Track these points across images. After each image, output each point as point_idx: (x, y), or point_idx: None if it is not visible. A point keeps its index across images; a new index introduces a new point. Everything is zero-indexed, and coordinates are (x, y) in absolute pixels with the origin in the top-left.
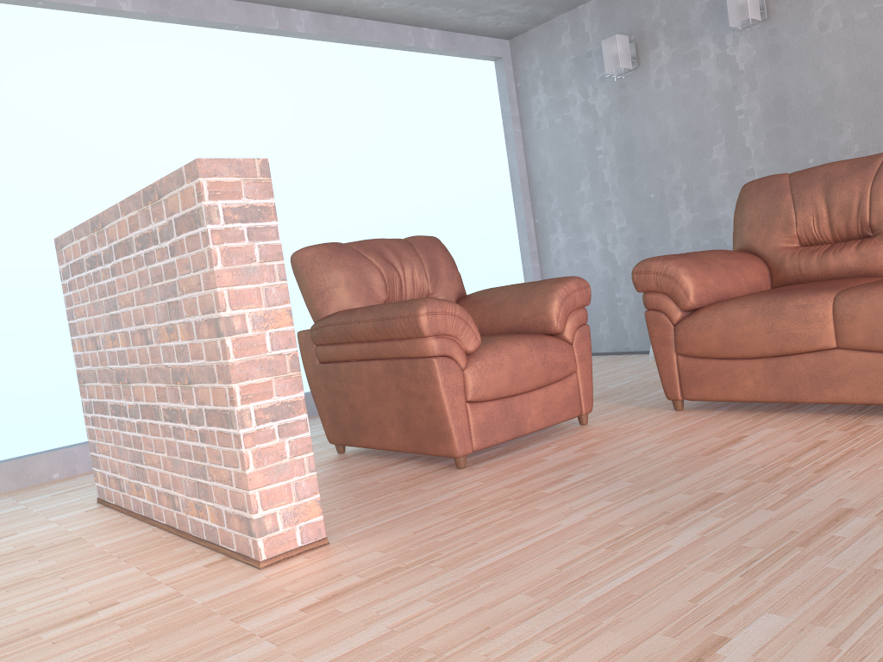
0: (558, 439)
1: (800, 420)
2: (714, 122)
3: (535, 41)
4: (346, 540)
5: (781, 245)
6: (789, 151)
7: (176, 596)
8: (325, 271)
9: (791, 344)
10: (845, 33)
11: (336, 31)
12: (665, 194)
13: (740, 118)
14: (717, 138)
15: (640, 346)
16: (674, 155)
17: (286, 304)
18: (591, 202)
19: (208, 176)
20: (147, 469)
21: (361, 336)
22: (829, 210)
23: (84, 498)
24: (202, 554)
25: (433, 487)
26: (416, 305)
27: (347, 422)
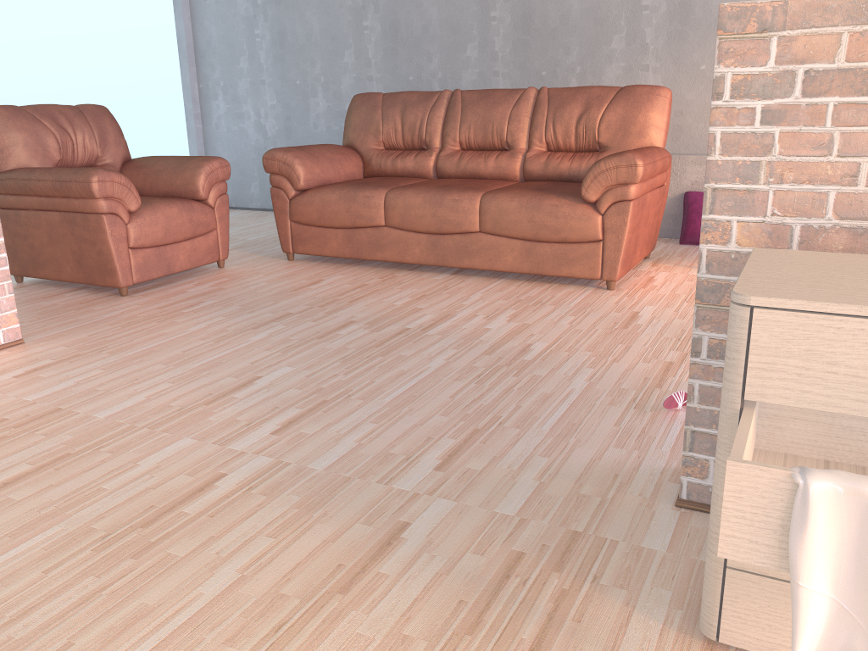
0: (200, 277)
1: (361, 270)
2: (347, 32)
3: None
4: (37, 340)
5: (372, 146)
6: (397, 67)
7: None
8: (4, 132)
9: (359, 221)
10: None
11: None
12: (308, 83)
13: (366, 33)
14: (349, 45)
15: None
16: (317, 52)
17: None
18: (248, 78)
19: None
20: None
21: (41, 192)
22: (402, 127)
23: None
24: None
25: (102, 308)
26: (90, 174)
27: (27, 258)
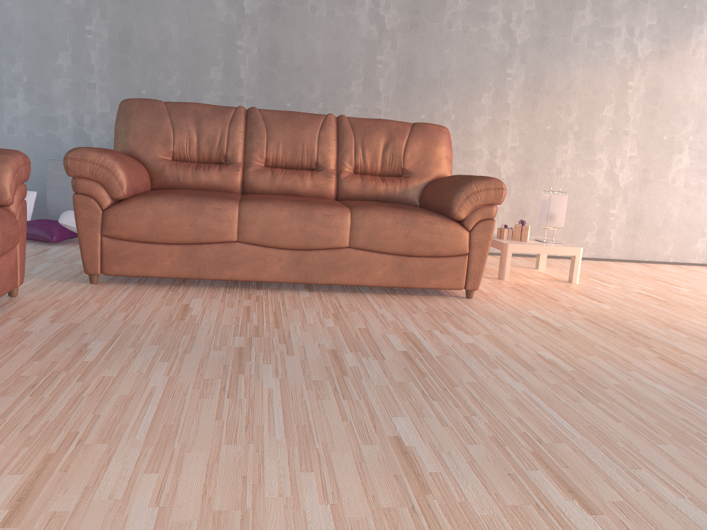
0: (8, 311)
1: (208, 292)
2: (64, 32)
3: None
4: None
5: (160, 156)
6: (128, 78)
7: None
8: None
9: (206, 236)
10: (182, 5)
11: None
12: (3, 80)
13: (89, 37)
14: (65, 47)
15: None
16: (18, 48)
17: None
18: None
19: None
20: None
21: None
22: (199, 138)
23: None
24: None
25: None
26: None
27: None
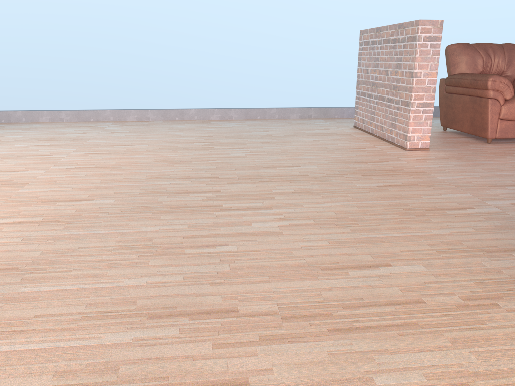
0: None
1: None
2: None
3: None
4: (434, 150)
5: None
6: None
7: (381, 150)
8: (458, 56)
9: None
10: None
11: None
12: None
13: None
14: None
15: None
16: None
17: (436, 70)
18: None
19: (421, 25)
20: (375, 117)
21: (464, 85)
22: None
23: (348, 125)
24: (388, 144)
25: (473, 145)
26: (488, 77)
27: (449, 118)
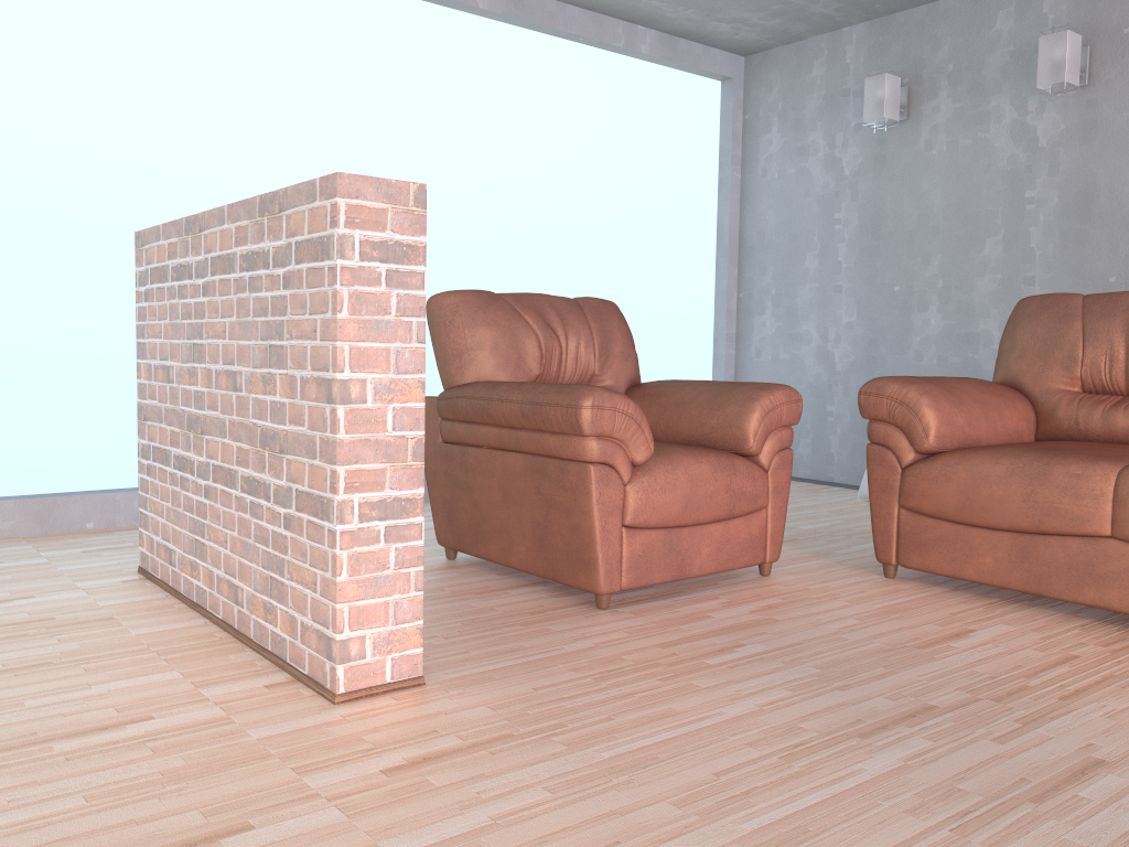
0: (730, 590)
1: (1046, 620)
2: (994, 208)
3: (778, 64)
4: (447, 683)
5: (1057, 386)
6: (1085, 262)
7: (225, 721)
8: (468, 327)
9: (1051, 521)
10: None
11: (527, 13)
12: (913, 289)
13: (1028, 208)
14: (995, 229)
15: (847, 478)
16: (934, 242)
17: (420, 374)
18: (815, 283)
19: (348, 196)
20: (209, 546)
21: (502, 419)
22: (1128, 352)
23: (122, 563)
24: (263, 669)
25: (564, 629)
26: (580, 394)
27: (466, 523)
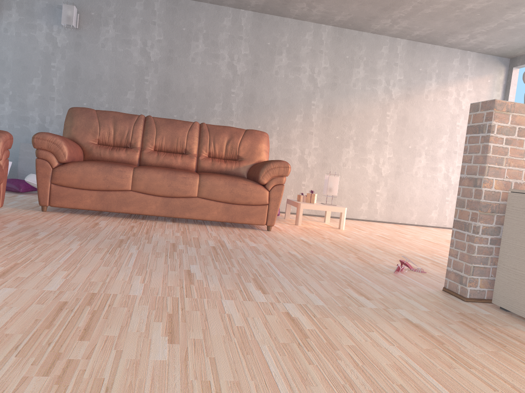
0: None
1: (112, 218)
2: (37, 66)
3: None
4: None
5: (90, 141)
6: (75, 95)
7: None
8: None
9: (113, 186)
10: (112, 53)
11: None
12: None
13: (53, 70)
14: (38, 75)
15: None
16: (8, 74)
17: None
18: None
19: None
20: None
21: None
22: (115, 132)
23: None
24: None
25: None
26: None
27: None
